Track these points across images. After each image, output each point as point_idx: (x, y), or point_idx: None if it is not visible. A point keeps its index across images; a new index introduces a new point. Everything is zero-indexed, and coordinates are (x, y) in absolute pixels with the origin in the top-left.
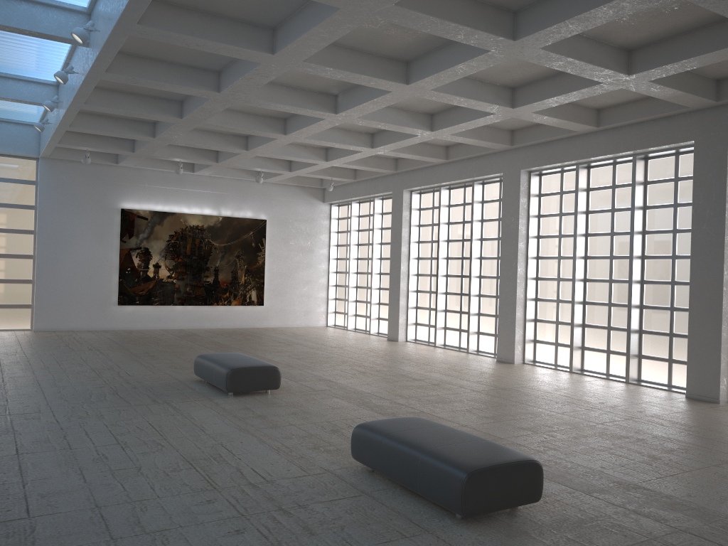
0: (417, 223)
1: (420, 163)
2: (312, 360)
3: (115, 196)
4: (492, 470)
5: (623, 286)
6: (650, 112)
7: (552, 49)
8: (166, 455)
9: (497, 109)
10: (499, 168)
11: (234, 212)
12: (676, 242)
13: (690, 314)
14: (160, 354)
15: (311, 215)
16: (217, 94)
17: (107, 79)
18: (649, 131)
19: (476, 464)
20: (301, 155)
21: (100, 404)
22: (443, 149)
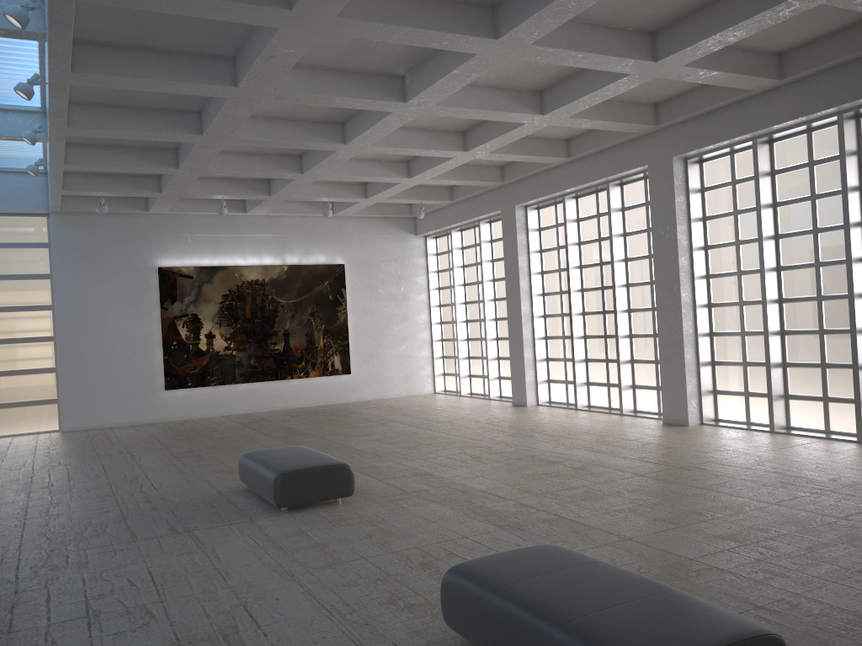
0: (538, 248)
1: (534, 168)
2: (409, 443)
3: (149, 252)
4: None
5: (840, 303)
6: (860, 45)
7: None
8: (151, 635)
9: (632, 67)
10: (642, 159)
11: (302, 258)
12: None
13: None
14: (208, 452)
15: (402, 253)
16: (235, 90)
17: (79, 83)
18: (861, 73)
19: None
20: (375, 173)
21: (93, 542)
22: (563, 144)
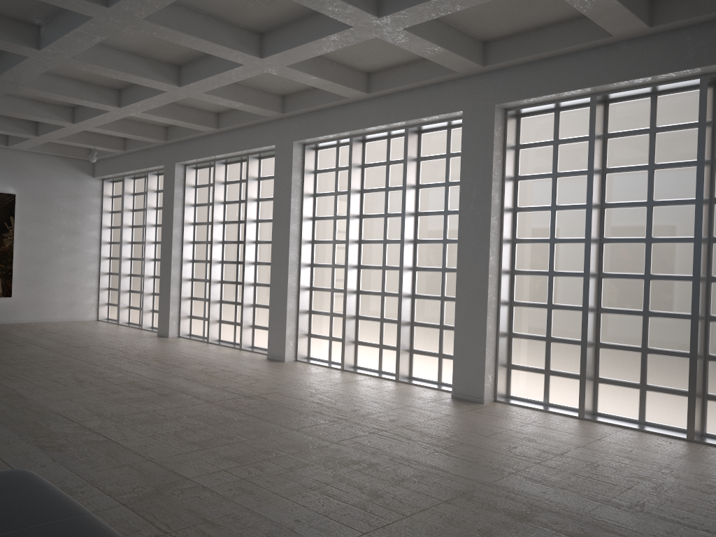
0: (193, 202)
1: (191, 133)
2: (29, 365)
3: None
4: None
5: (396, 273)
6: (419, 77)
7: None
8: None
9: (243, 58)
10: (272, 140)
11: None
12: (447, 225)
13: (457, 304)
14: None
15: (77, 191)
16: None
17: None
18: (419, 99)
19: None
20: (38, 113)
21: None
22: (214, 116)
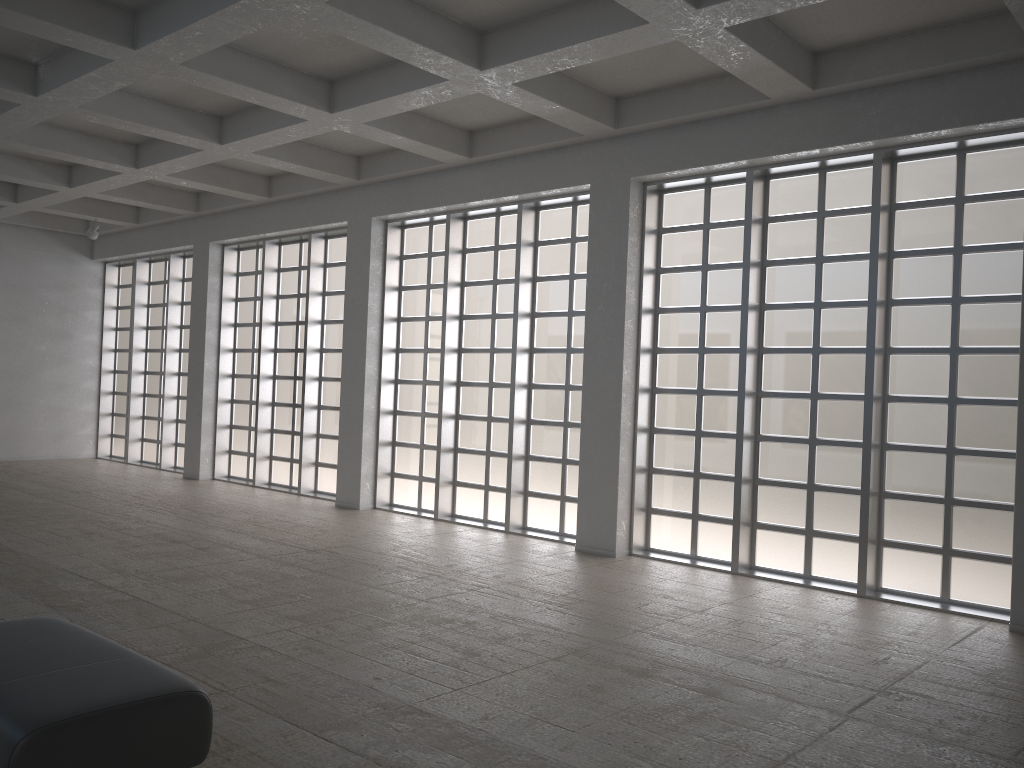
0: (233, 296)
1: (232, 202)
2: (13, 515)
3: None
4: (86, 721)
5: (507, 392)
6: (535, 139)
7: (349, 8)
8: None
9: (307, 113)
10: (343, 214)
11: None
12: (572, 330)
13: (583, 431)
14: None
15: (69, 279)
16: None
17: None
18: (536, 167)
19: (55, 713)
20: (21, 173)
21: None
22: (264, 181)
